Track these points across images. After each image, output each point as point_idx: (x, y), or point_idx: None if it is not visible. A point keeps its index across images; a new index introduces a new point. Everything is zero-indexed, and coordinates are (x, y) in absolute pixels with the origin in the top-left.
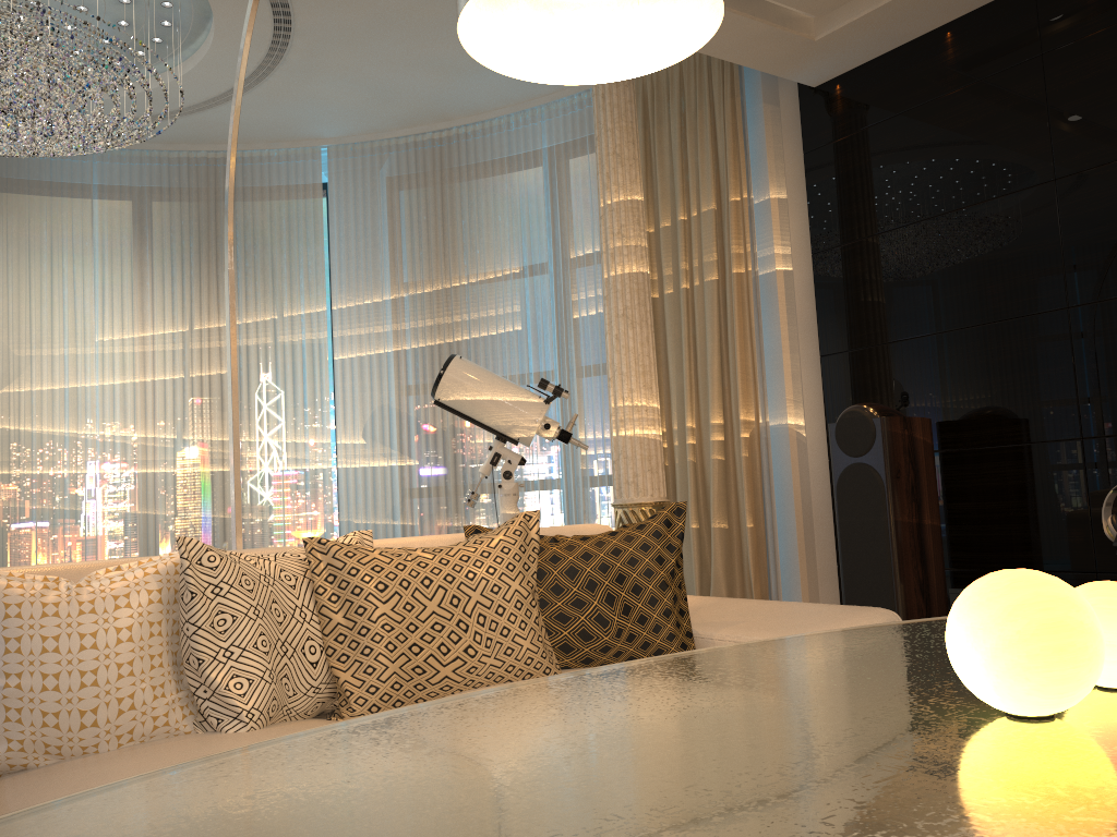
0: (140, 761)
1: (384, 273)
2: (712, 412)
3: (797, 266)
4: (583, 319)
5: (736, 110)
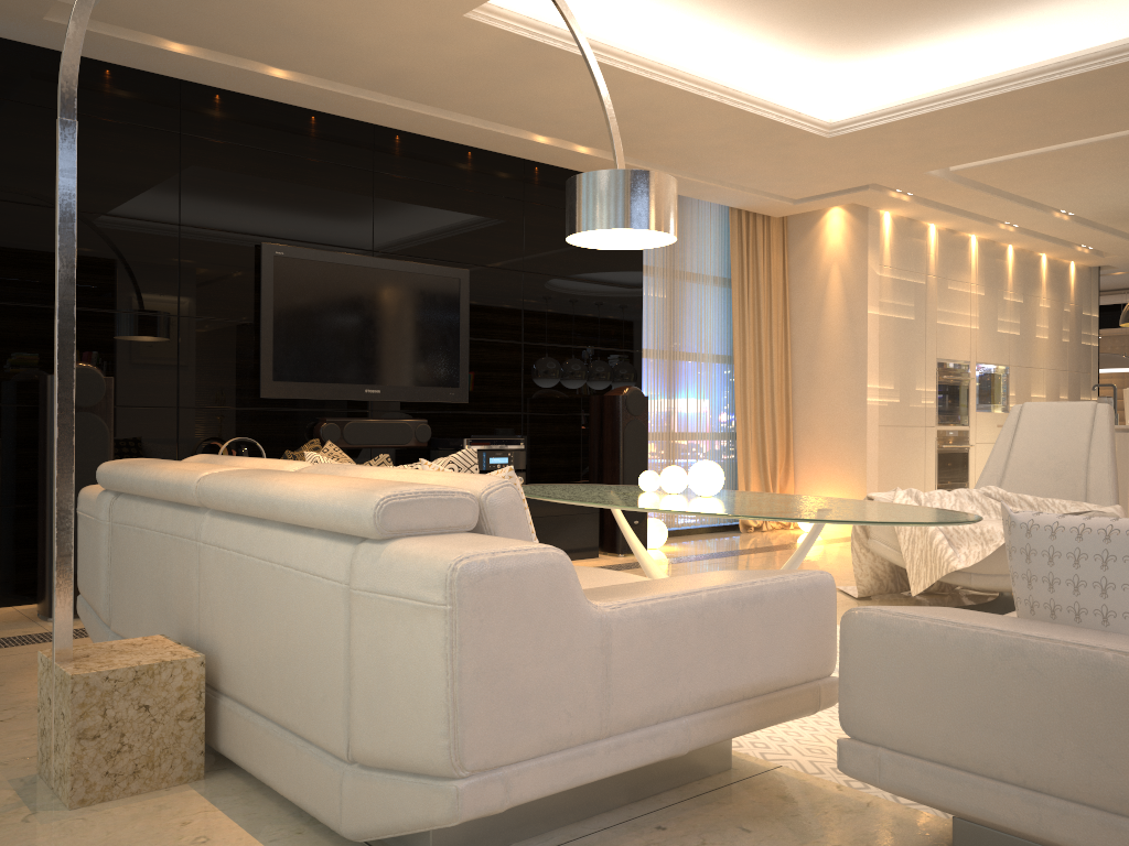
0: None
1: None
2: None
3: None
4: None
5: None
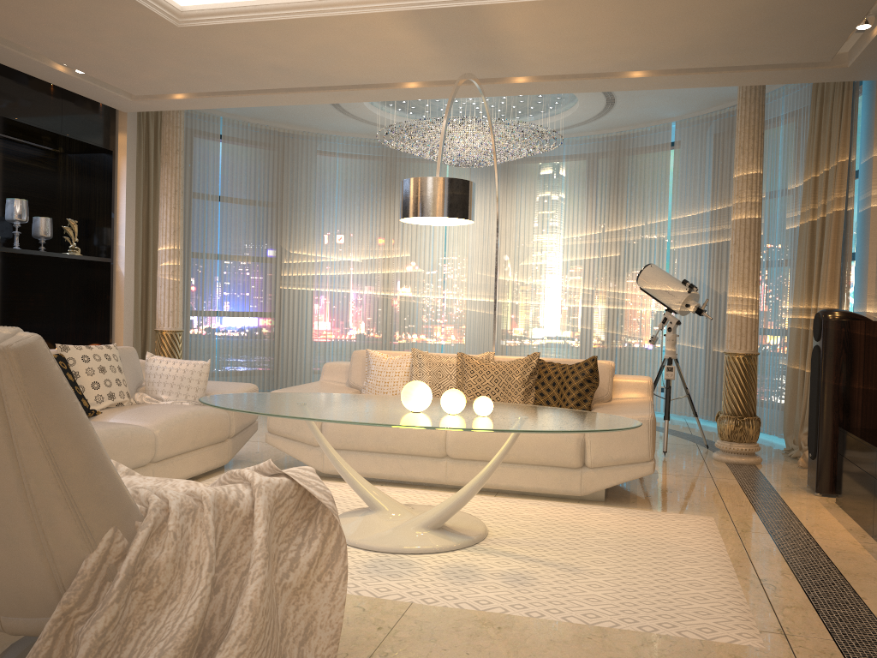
0: None
1: (698, 197)
2: (819, 300)
3: None
4: (789, 230)
5: (848, 99)
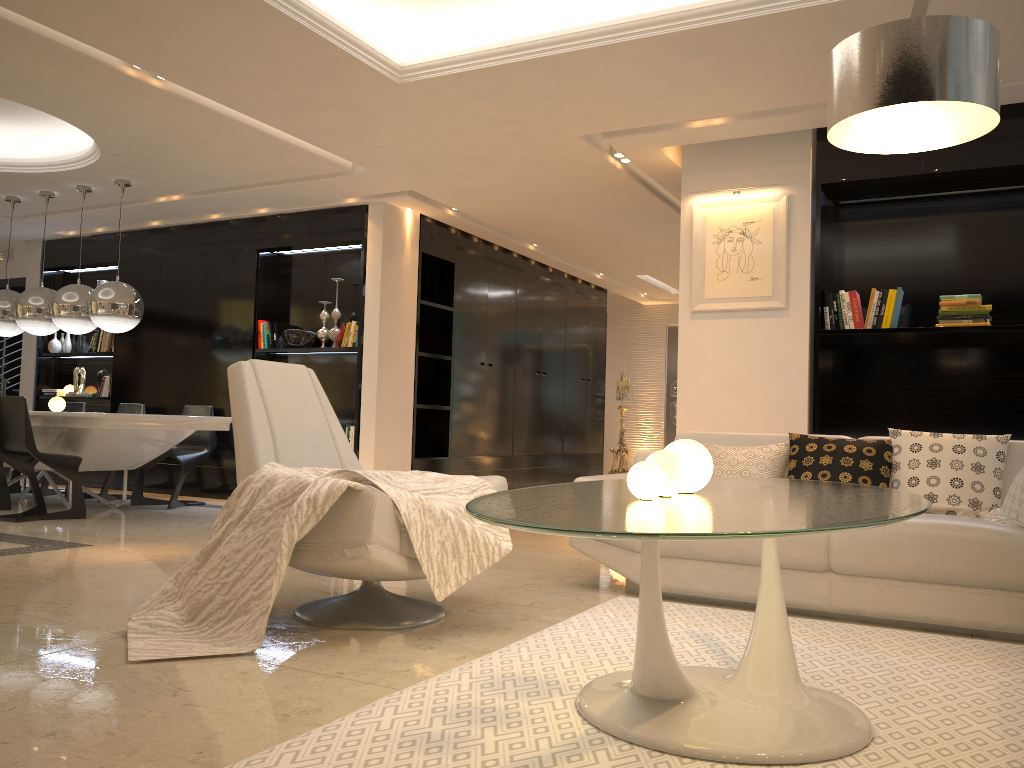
0: None
1: None
2: None
3: None
4: None
5: None
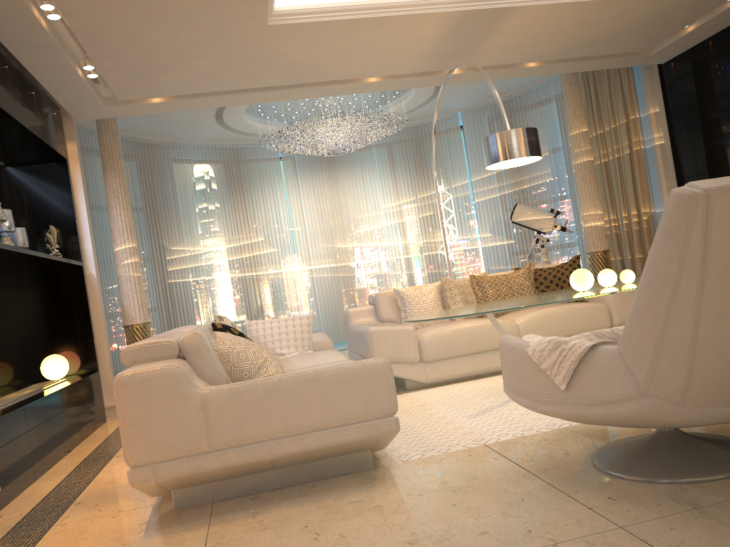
0: (440, 323)
1: None
2: (631, 209)
3: (666, 140)
4: None
5: (629, 79)
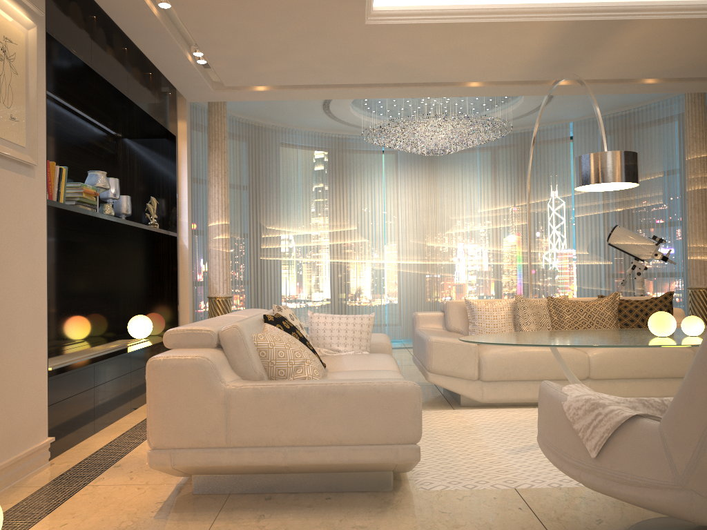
0: None
1: None
2: None
3: None
4: None
5: None
